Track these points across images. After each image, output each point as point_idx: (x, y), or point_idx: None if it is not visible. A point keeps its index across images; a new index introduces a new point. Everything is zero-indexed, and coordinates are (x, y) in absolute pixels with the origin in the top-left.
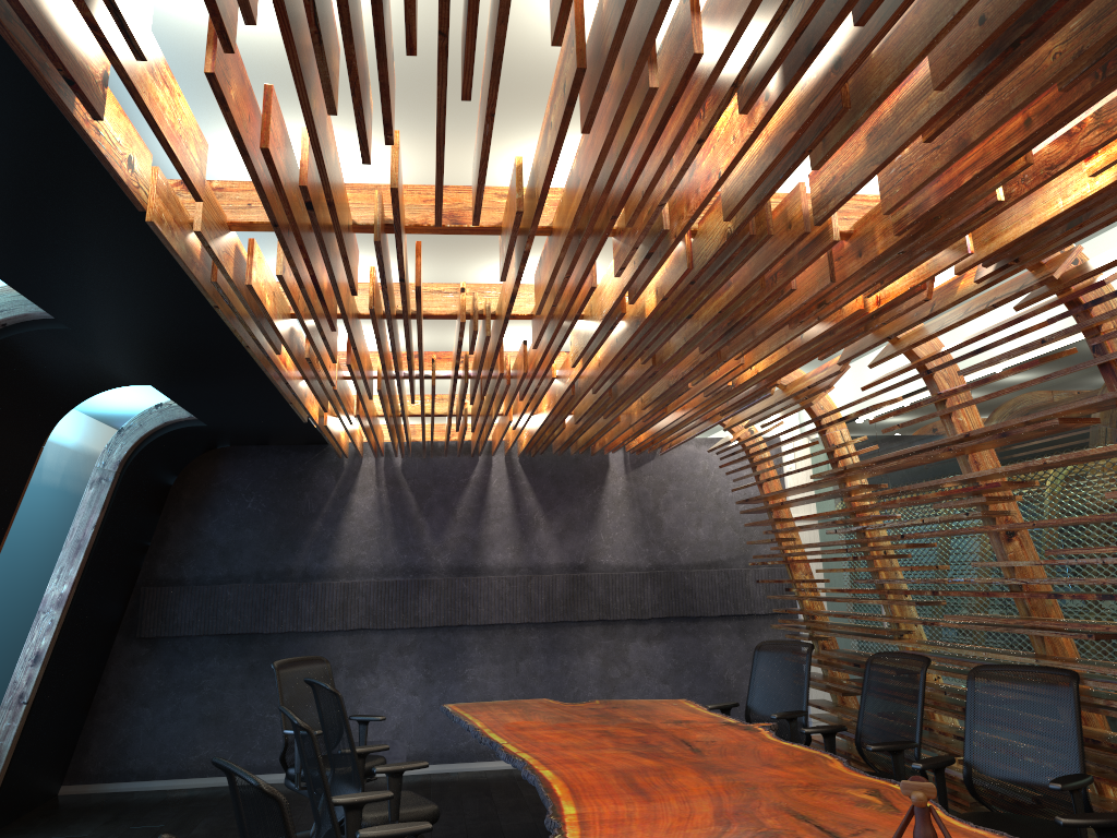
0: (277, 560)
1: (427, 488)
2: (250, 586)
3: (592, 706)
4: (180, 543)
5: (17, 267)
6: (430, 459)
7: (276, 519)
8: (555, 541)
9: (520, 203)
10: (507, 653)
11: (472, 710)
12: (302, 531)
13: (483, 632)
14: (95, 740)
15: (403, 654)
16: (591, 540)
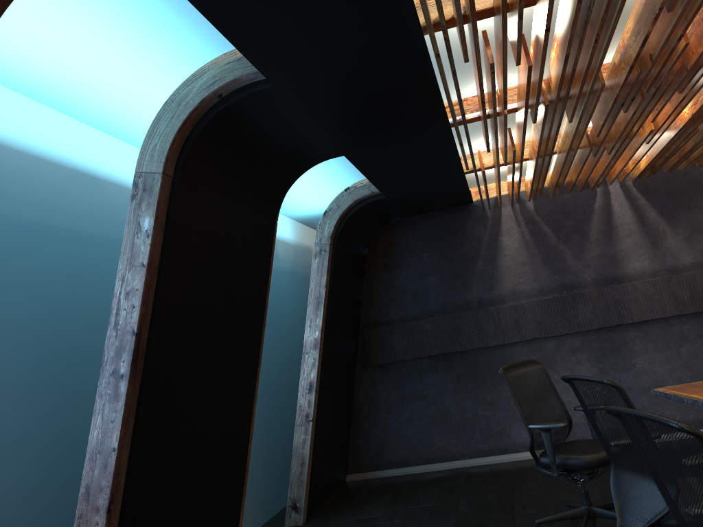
0: (456, 296)
1: (559, 221)
2: (441, 318)
3: None
4: (383, 295)
5: None
6: (556, 199)
7: (447, 266)
8: (684, 245)
9: None
10: (666, 342)
11: (693, 391)
12: (469, 272)
13: (640, 328)
14: (361, 441)
15: (575, 354)
16: None
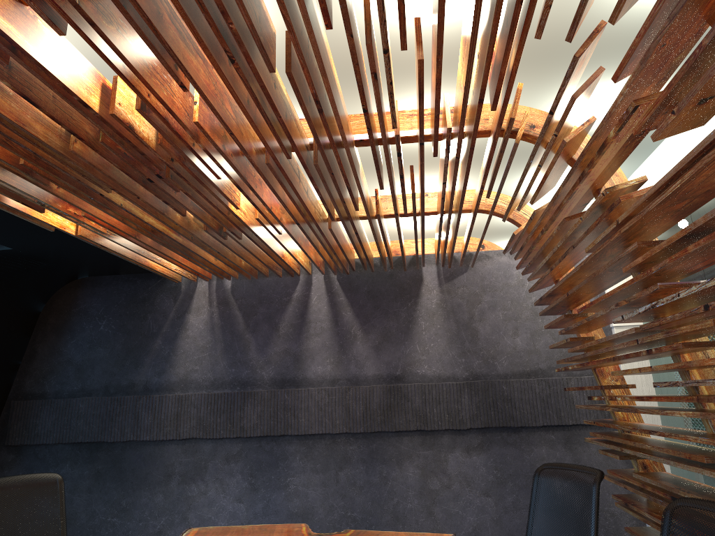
0: (123, 375)
1: (253, 307)
2: (98, 399)
3: None
4: (44, 362)
5: None
6: (256, 281)
7: (123, 339)
8: (372, 353)
9: None
10: (327, 462)
11: None
12: (144, 349)
13: (304, 442)
14: None
15: (229, 462)
16: (407, 352)
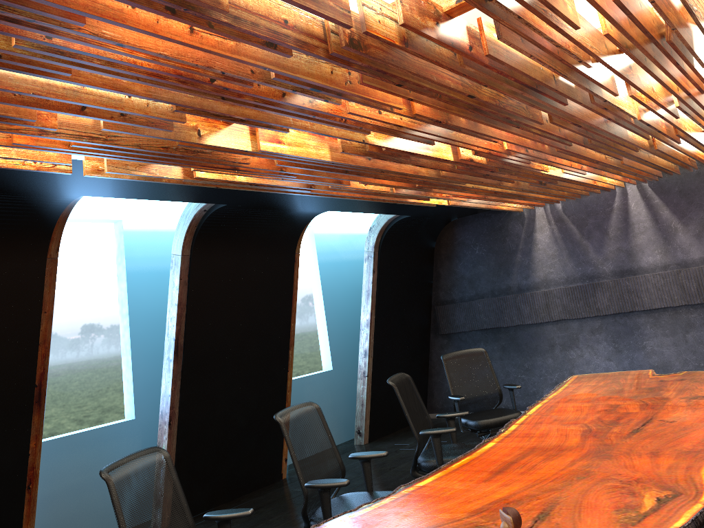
0: (500, 282)
1: (583, 220)
2: (489, 299)
3: (667, 378)
4: (447, 280)
5: (141, 195)
6: (580, 200)
7: (493, 257)
8: (695, 241)
9: (174, 105)
10: (674, 328)
11: (577, 381)
12: (510, 262)
13: (651, 315)
14: (435, 390)
15: (594, 334)
16: None
